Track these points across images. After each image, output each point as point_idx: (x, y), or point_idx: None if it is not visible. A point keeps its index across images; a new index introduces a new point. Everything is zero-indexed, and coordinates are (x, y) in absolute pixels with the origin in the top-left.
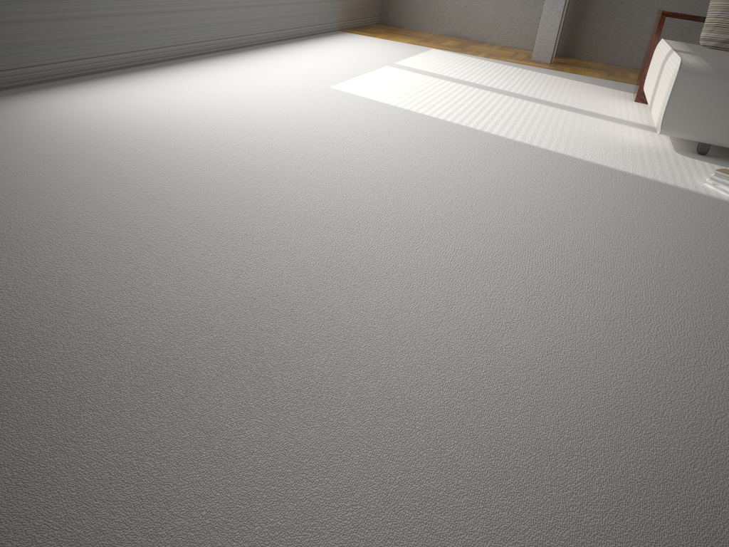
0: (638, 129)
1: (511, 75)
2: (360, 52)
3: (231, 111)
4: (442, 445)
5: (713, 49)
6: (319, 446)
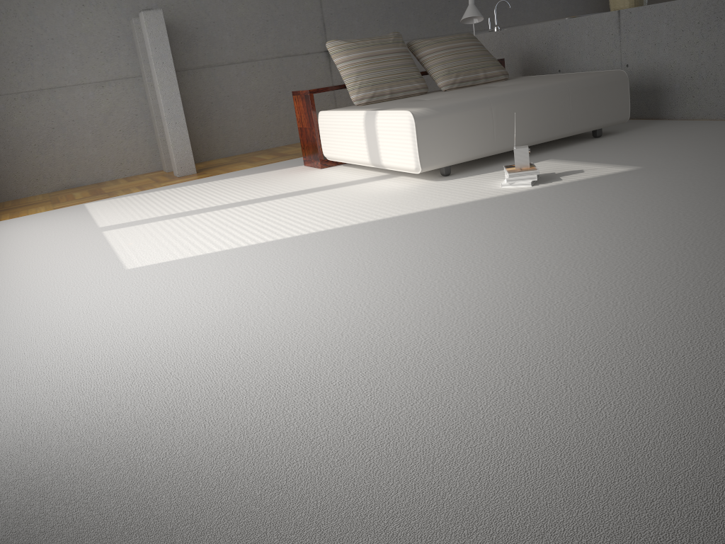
0: (380, 180)
1: (206, 191)
2: (39, 235)
3: (131, 335)
4: None
5: (368, 104)
6: None
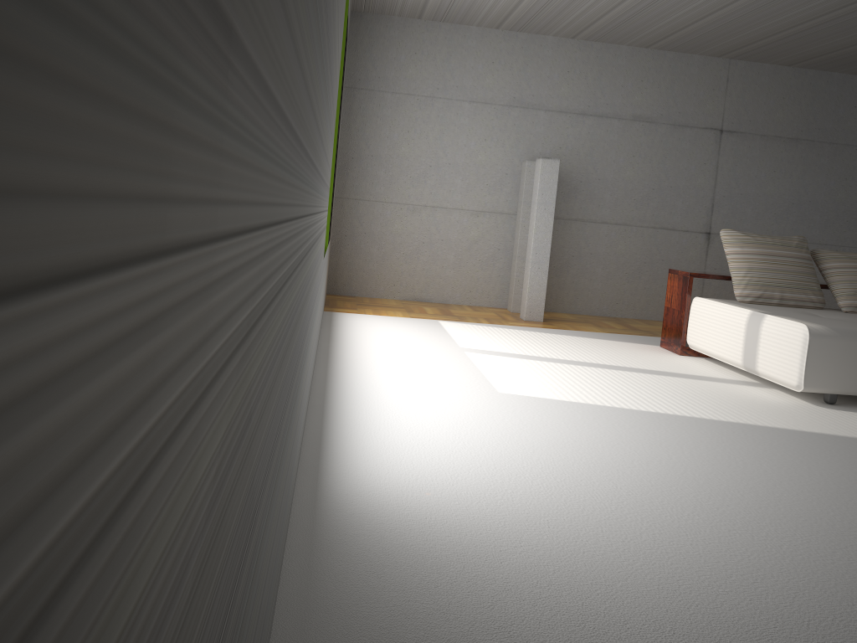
0: (750, 386)
1: (557, 343)
2: (407, 337)
3: (520, 446)
4: None
5: (751, 304)
6: None
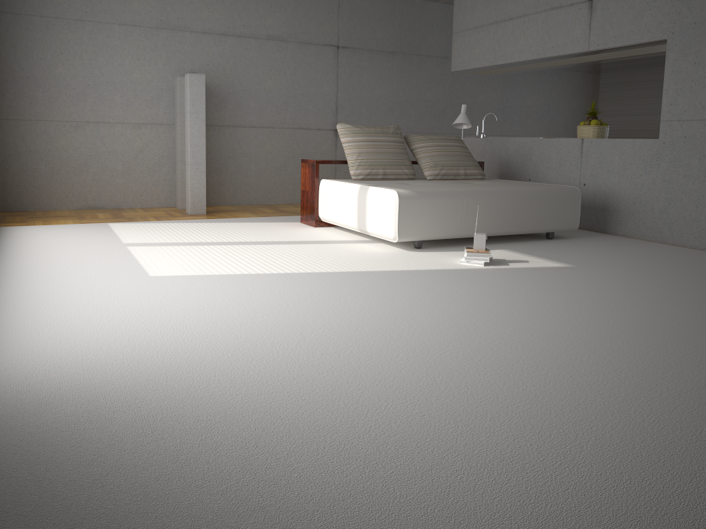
0: (363, 243)
1: (215, 229)
2: (72, 241)
3: (158, 318)
4: (704, 405)
5: (363, 180)
6: (698, 430)
